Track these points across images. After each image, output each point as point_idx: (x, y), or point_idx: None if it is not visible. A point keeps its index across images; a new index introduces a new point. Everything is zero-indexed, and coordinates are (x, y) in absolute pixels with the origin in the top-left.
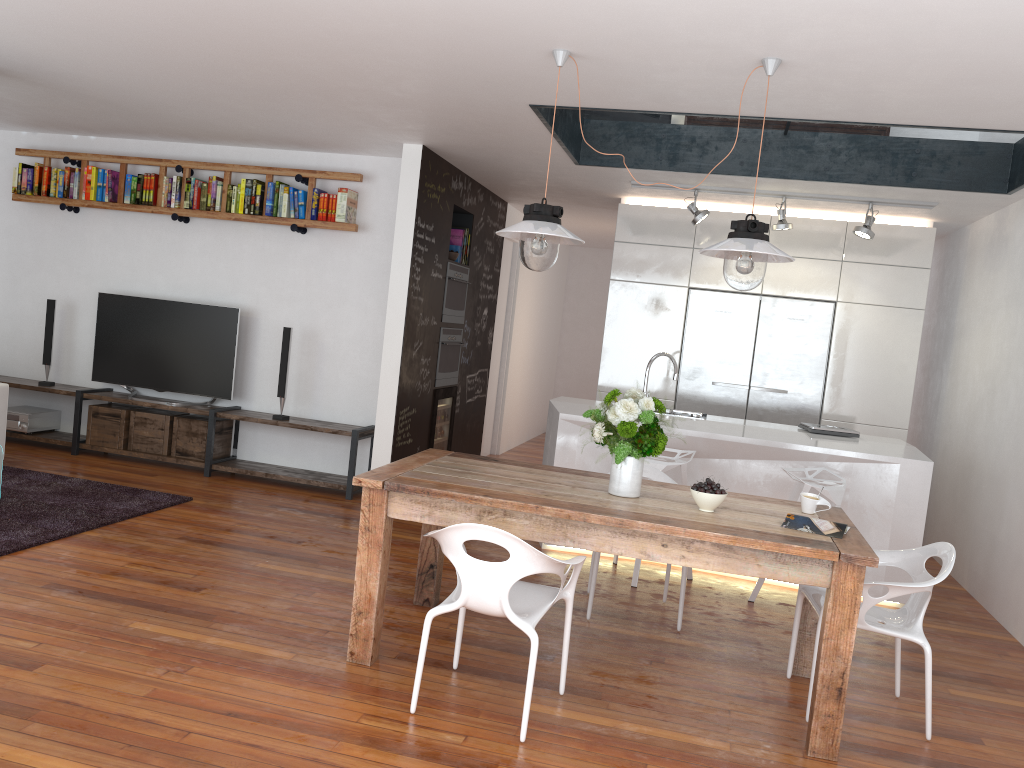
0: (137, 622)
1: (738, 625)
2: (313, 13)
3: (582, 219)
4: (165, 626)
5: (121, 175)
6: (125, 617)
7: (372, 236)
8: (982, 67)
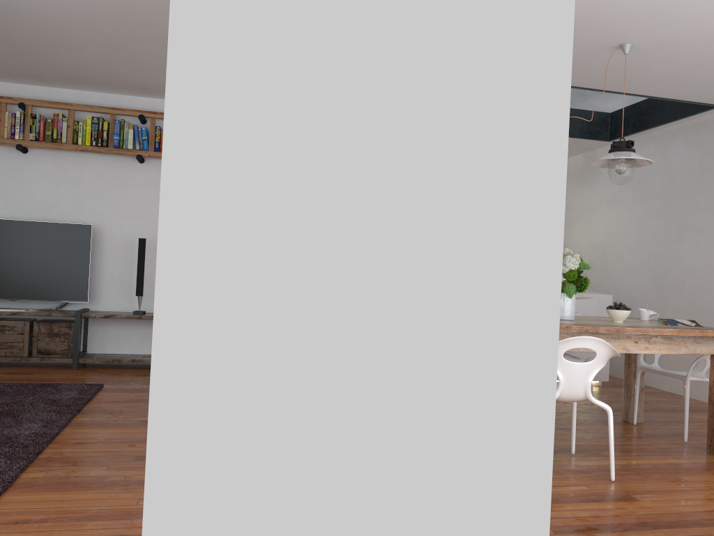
0: None
1: (560, 405)
2: None
3: None
4: None
5: None
6: None
7: None
8: None
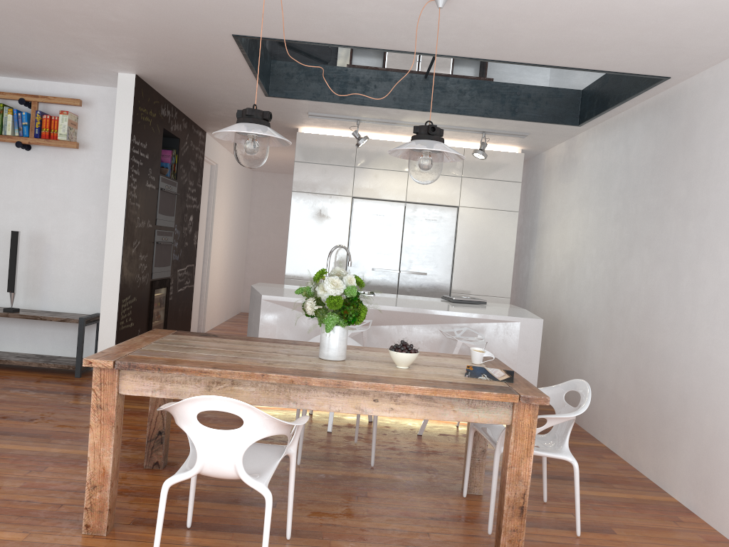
0: None
1: (415, 456)
2: None
3: None
4: None
5: None
6: None
7: (92, 153)
8: (598, 9)
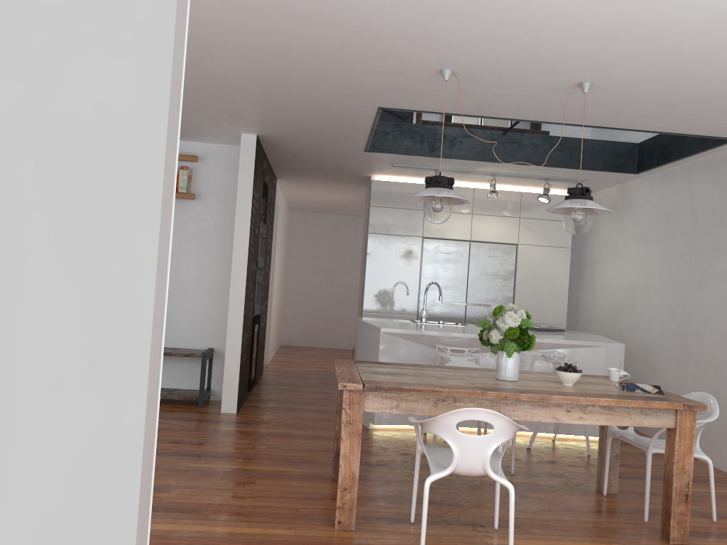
0: None
1: (539, 465)
2: (282, 31)
3: (323, 191)
4: (173, 523)
5: None
6: None
7: (204, 203)
8: (709, 93)
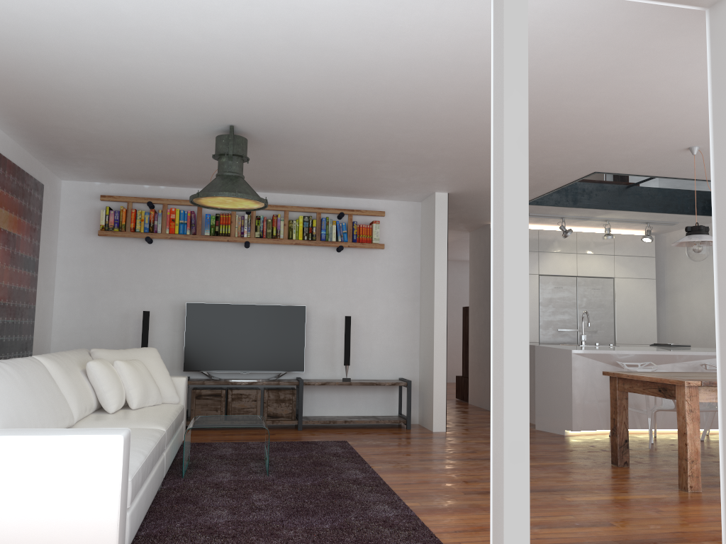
0: (565, 498)
1: None
2: (611, 123)
3: None
4: (580, 496)
5: (199, 214)
6: (552, 497)
7: (388, 251)
8: None
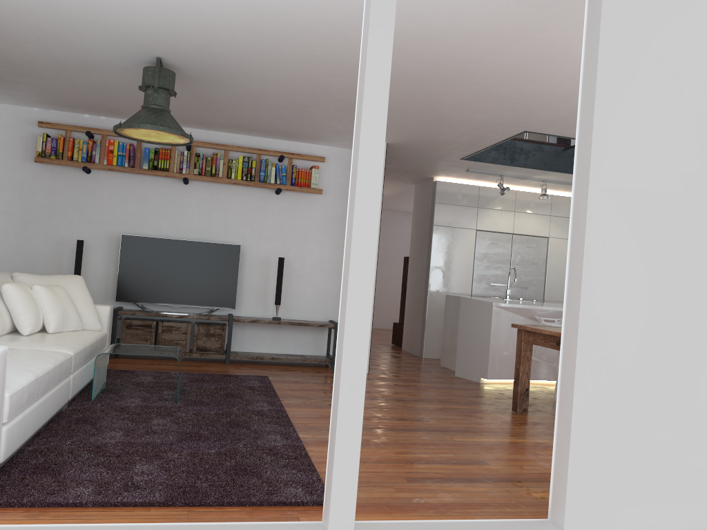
0: (453, 438)
1: None
2: (533, 82)
3: None
4: (469, 438)
5: (138, 147)
6: (441, 437)
7: (326, 197)
8: None
